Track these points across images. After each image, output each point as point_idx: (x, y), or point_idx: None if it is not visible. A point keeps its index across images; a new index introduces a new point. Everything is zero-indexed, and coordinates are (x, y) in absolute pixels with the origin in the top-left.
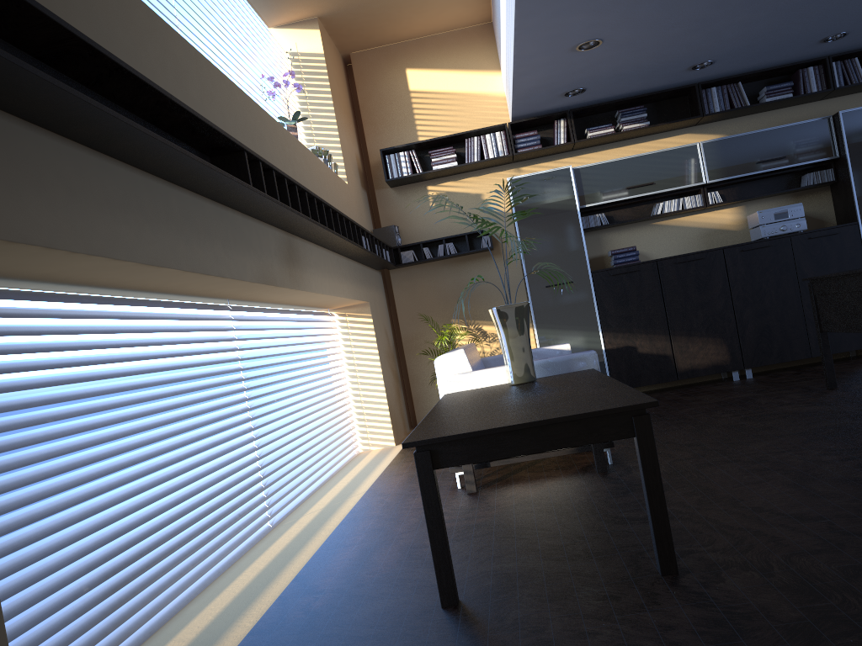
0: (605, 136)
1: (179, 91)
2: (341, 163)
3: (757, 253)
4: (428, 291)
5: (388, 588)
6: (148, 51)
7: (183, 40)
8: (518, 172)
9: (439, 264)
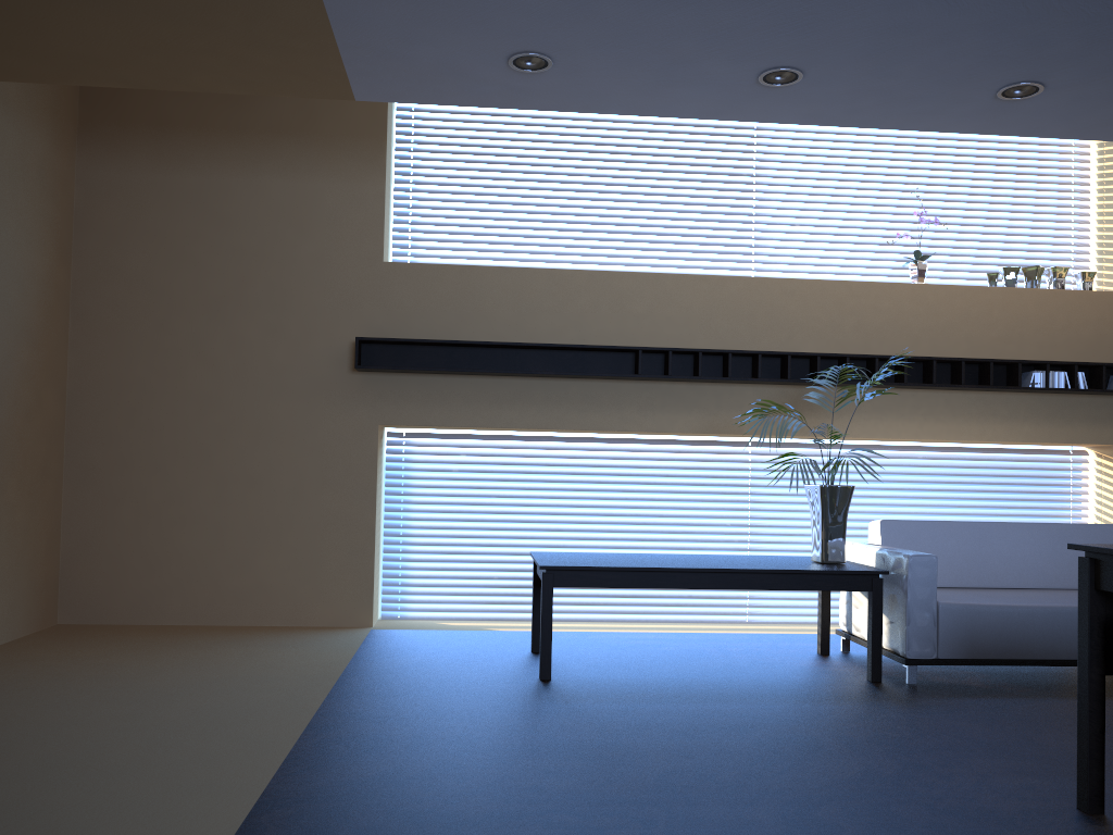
0: None
1: (614, 314)
2: None
3: None
4: None
5: (575, 644)
6: (578, 301)
7: (637, 274)
8: None
9: None
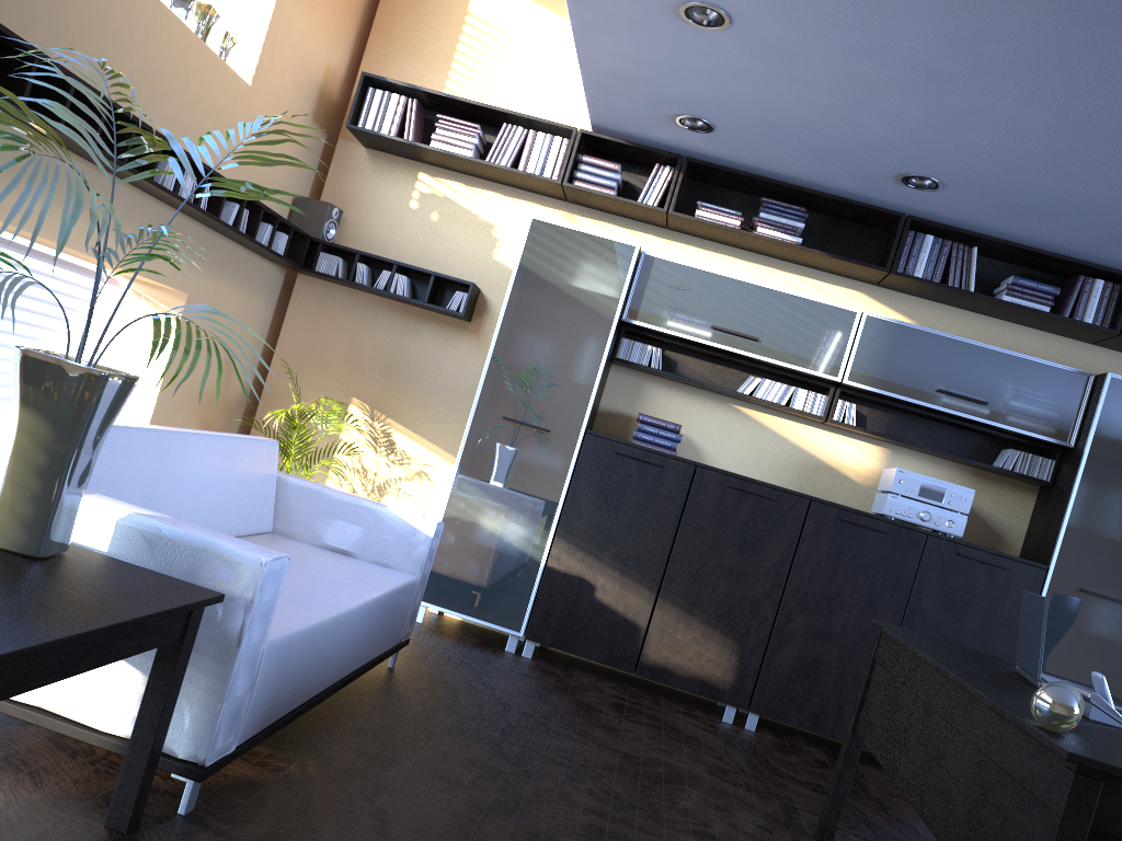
0: (720, 227)
1: None
2: (257, 47)
3: (861, 535)
4: (339, 335)
5: None
6: None
7: None
8: (569, 220)
9: (378, 303)
